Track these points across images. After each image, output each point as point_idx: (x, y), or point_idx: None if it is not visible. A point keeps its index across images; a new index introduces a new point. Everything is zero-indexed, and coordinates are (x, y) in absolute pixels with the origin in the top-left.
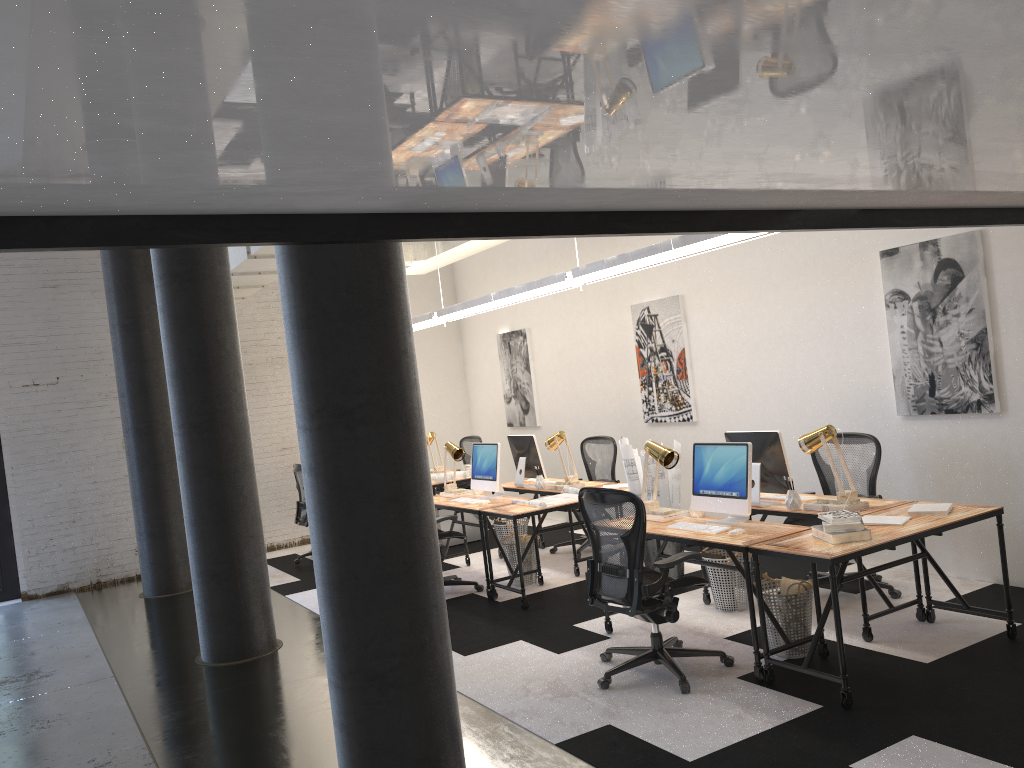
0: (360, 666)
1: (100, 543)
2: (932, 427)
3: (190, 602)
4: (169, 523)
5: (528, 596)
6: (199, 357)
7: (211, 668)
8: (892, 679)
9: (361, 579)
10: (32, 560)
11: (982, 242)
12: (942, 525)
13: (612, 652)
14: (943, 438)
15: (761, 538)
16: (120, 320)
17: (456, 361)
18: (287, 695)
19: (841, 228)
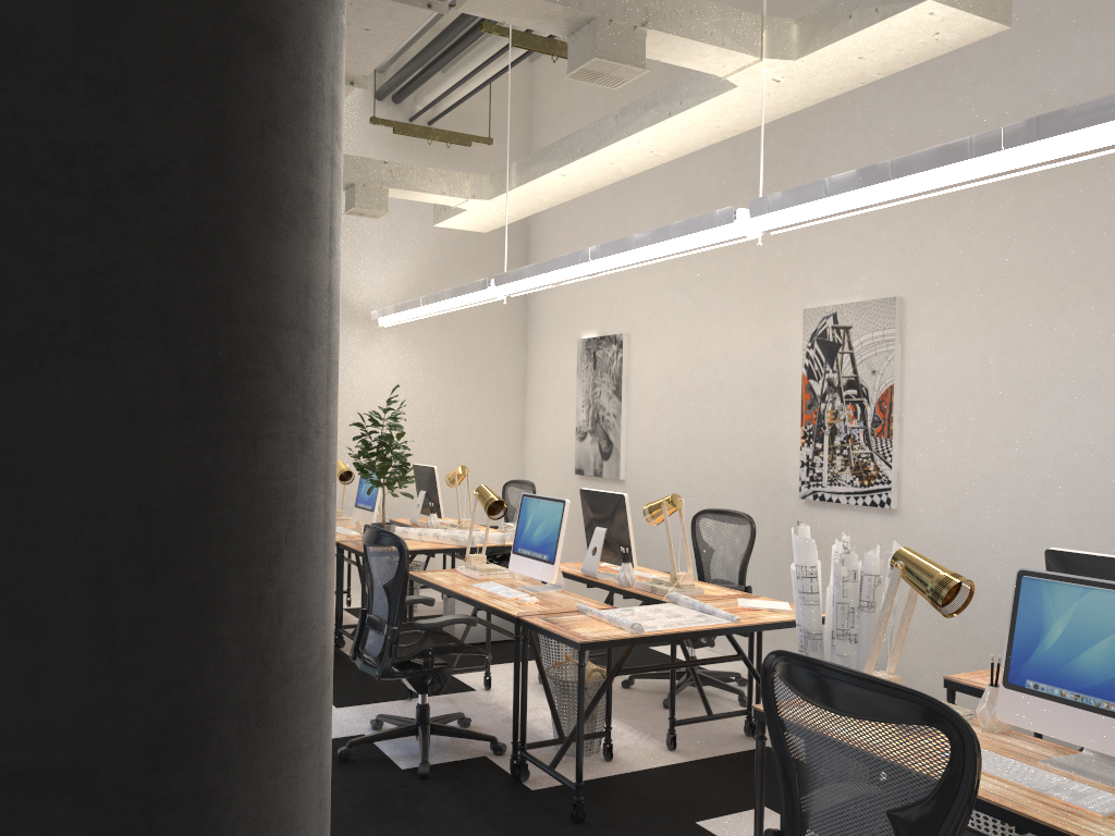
0: None
1: None
2: None
3: None
4: None
5: (584, 786)
6: None
7: None
8: None
9: None
10: None
11: None
12: None
13: None
14: None
15: None
16: None
17: (515, 372)
18: None
19: None
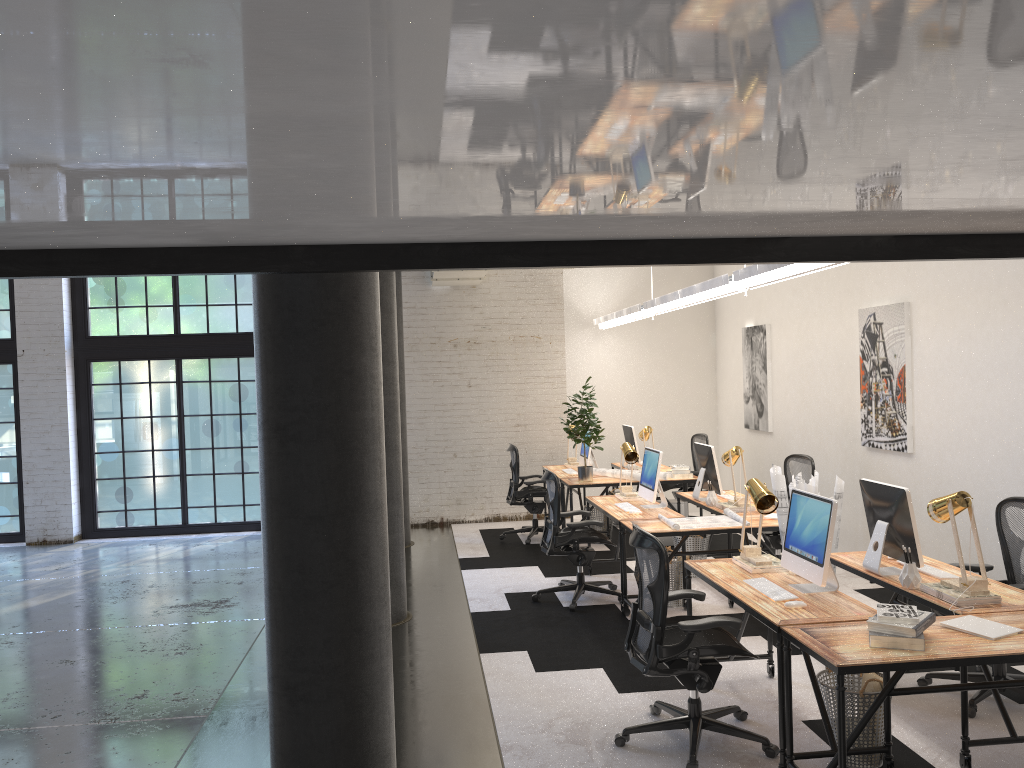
0: (278, 673)
1: None
2: None
3: None
4: None
5: None
6: None
7: None
8: None
9: (283, 591)
10: None
11: None
12: None
13: (658, 707)
14: None
15: (810, 619)
16: None
17: (707, 352)
18: None
19: (853, 260)
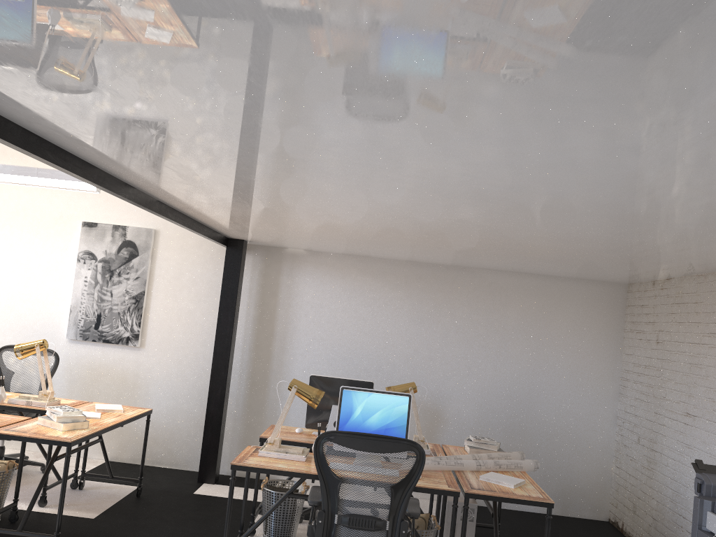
0: None
1: None
2: (90, 350)
3: None
4: None
5: None
6: None
7: None
8: (75, 532)
9: None
10: None
11: (154, 237)
12: (127, 419)
13: None
14: (96, 359)
15: None
16: None
17: None
18: None
19: (149, 209)
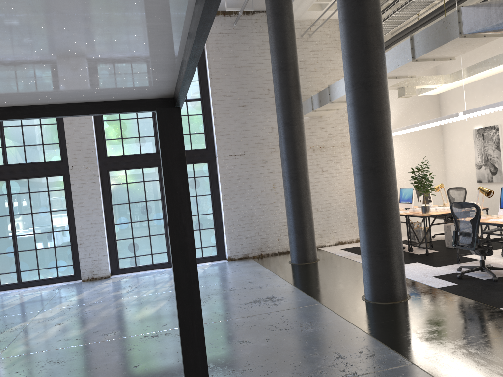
0: None
1: (262, 235)
2: None
3: (322, 268)
4: (306, 226)
5: None
6: (375, 130)
7: (378, 305)
8: None
9: None
10: (232, 241)
11: None
12: None
13: None
14: None
15: None
16: (284, 120)
17: (439, 146)
18: (451, 326)
19: None
